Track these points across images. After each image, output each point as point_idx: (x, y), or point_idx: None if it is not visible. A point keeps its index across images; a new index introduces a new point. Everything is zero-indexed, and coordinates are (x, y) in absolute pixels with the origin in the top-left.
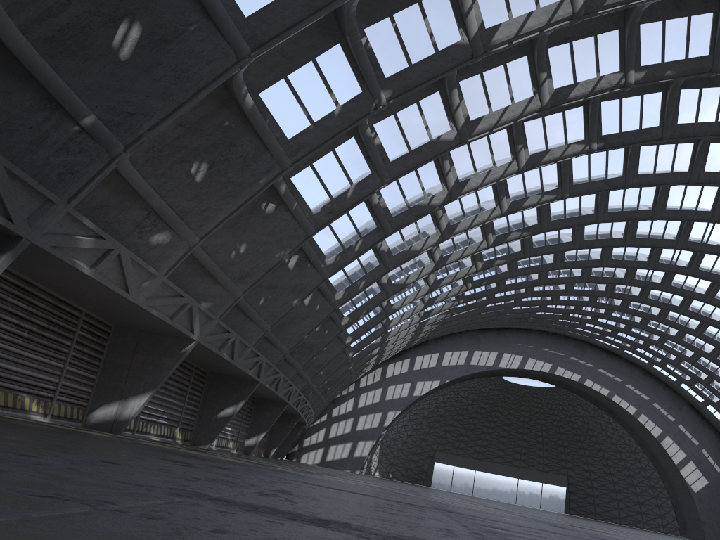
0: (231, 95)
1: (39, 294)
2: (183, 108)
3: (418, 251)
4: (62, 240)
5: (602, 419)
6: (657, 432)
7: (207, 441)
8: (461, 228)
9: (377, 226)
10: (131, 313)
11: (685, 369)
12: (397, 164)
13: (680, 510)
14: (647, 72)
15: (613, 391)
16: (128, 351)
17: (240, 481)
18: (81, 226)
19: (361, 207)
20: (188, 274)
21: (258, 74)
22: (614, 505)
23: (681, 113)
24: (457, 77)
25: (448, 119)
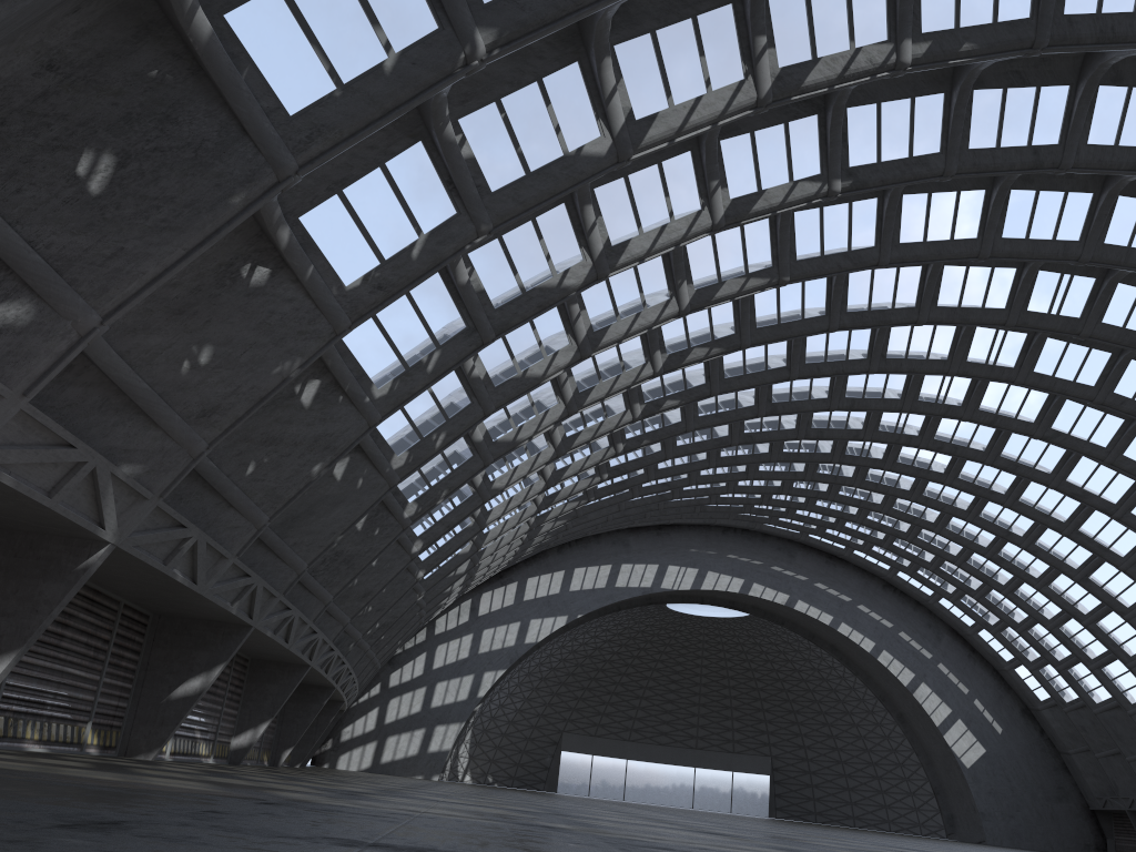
0: (164, 14)
1: None
2: None
3: (539, 378)
4: None
5: (823, 663)
6: (907, 677)
7: (151, 746)
8: (613, 337)
9: (467, 326)
10: None
11: (947, 575)
12: (505, 197)
13: (946, 797)
14: (932, 43)
15: (839, 618)
16: None
17: None
18: None
19: (436, 289)
20: (90, 407)
21: None
22: (845, 797)
23: (975, 131)
24: (610, 37)
25: (595, 115)
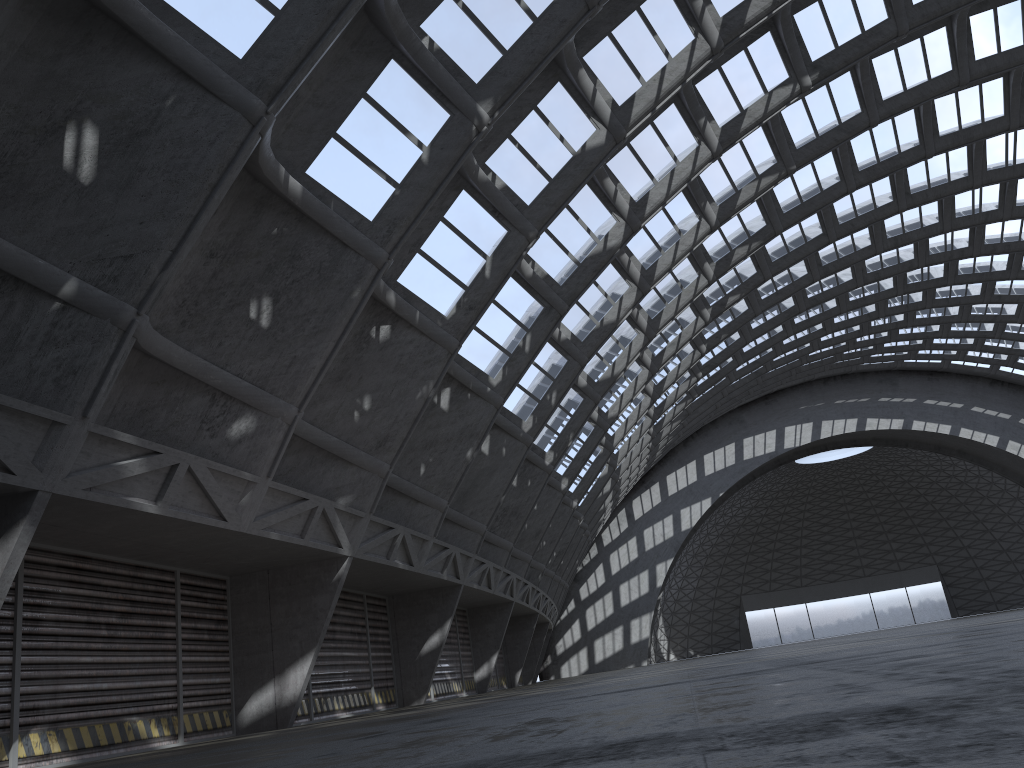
0: (268, 188)
1: (102, 569)
2: (200, 222)
3: (615, 322)
4: (98, 474)
5: (956, 468)
6: None
7: (419, 694)
8: (663, 269)
9: (544, 307)
10: (243, 549)
11: None
12: (539, 205)
13: None
14: None
15: (957, 425)
16: (260, 605)
17: (463, 730)
18: (118, 445)
19: (511, 288)
20: (304, 466)
21: (294, 145)
22: (1018, 581)
23: None
24: (578, 52)
25: (587, 115)
